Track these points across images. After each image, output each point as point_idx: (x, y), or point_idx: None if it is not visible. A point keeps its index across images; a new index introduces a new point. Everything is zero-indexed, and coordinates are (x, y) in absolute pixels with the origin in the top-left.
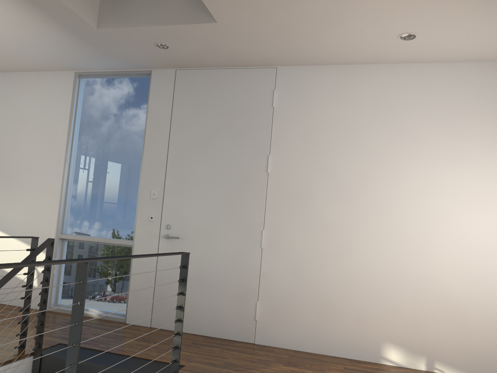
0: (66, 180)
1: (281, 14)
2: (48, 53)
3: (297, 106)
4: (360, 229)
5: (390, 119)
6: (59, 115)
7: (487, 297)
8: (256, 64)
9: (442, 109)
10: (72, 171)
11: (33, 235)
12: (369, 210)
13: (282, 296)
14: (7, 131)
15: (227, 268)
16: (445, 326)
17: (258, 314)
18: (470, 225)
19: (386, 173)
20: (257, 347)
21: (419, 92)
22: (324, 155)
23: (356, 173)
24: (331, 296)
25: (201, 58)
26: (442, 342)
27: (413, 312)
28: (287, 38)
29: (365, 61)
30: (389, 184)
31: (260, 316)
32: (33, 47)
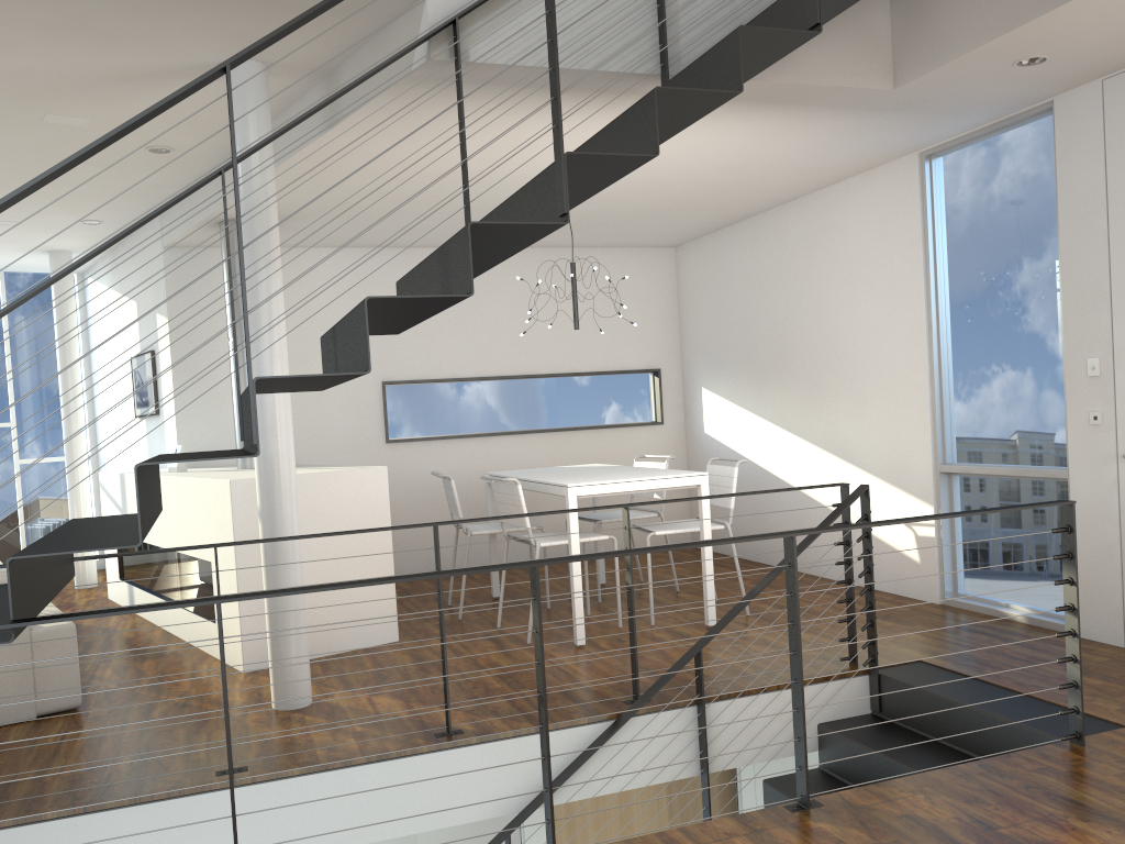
0: (935, 364)
1: None
2: (855, 146)
3: None
4: None
5: None
6: (906, 243)
7: None
8: None
9: None
10: (944, 344)
11: (900, 469)
12: None
13: None
14: (837, 293)
15: None
16: None
17: None
18: None
19: None
20: None
21: None
22: None
23: None
24: None
25: None
26: None
27: None
28: None
29: None
30: None
31: None
32: (827, 147)
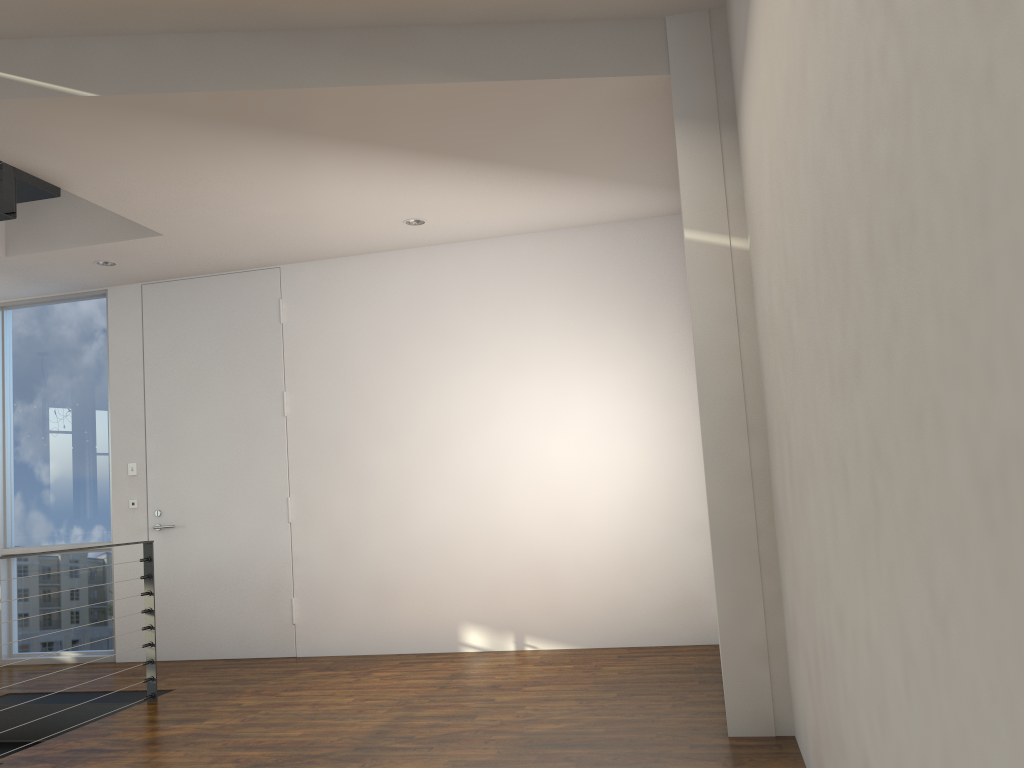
0: (1, 467)
1: (238, 220)
2: None
3: (313, 318)
4: (414, 477)
5: (434, 322)
6: None
7: (577, 541)
8: (251, 266)
9: (496, 300)
10: (9, 452)
11: None
12: (422, 448)
13: (325, 584)
14: None
15: (247, 559)
16: (532, 587)
17: (297, 615)
18: (546, 450)
19: (437, 396)
20: (296, 660)
21: (466, 281)
22: (357, 382)
23: (400, 400)
24: (388, 573)
25: (169, 269)
26: (530, 609)
27: (492, 576)
28: (267, 239)
29: (391, 248)
30: (444, 410)
31: (300, 618)
32: None
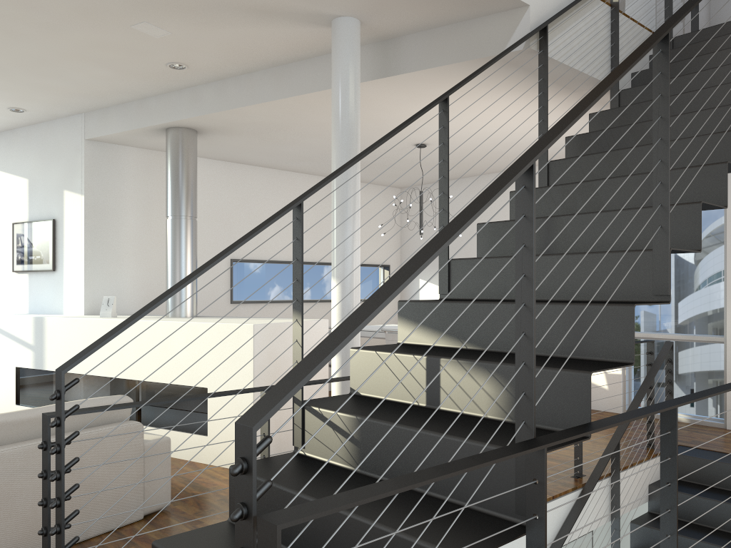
0: None
1: None
2: None
3: None
4: None
5: None
6: None
7: None
8: None
9: None
10: None
11: None
12: None
13: None
14: None
15: None
16: None
17: None
18: None
19: None
20: None
21: None
22: None
23: None
24: None
25: None
26: None
27: None
28: None
29: None
30: None
31: None
32: None
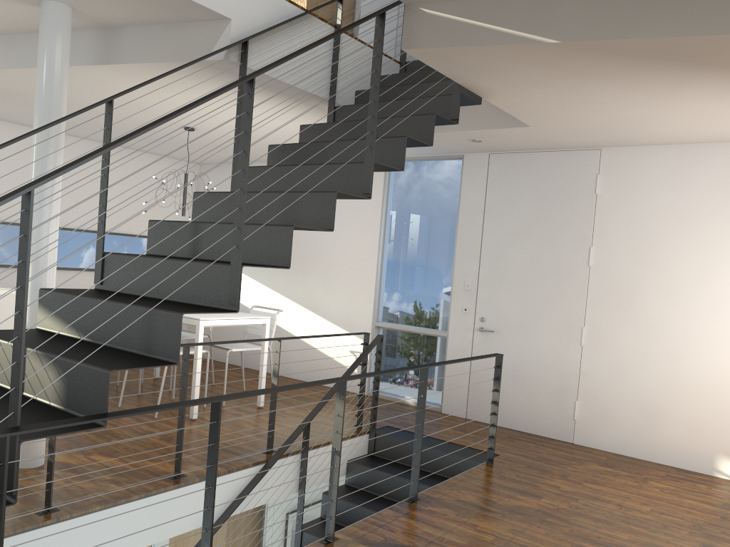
0: (380, 269)
1: (595, 119)
2: None
3: (623, 192)
4: (695, 331)
5: None
6: (371, 203)
7: None
8: (577, 147)
9: None
10: (385, 259)
11: (351, 322)
12: (705, 309)
13: (604, 397)
14: None
15: (544, 365)
16: None
17: (577, 414)
18: None
19: (727, 269)
20: (575, 447)
21: None
22: (654, 248)
23: (692, 268)
24: (659, 401)
25: (515, 145)
26: None
27: None
28: (606, 131)
29: (705, 141)
30: None
31: (579, 416)
32: None
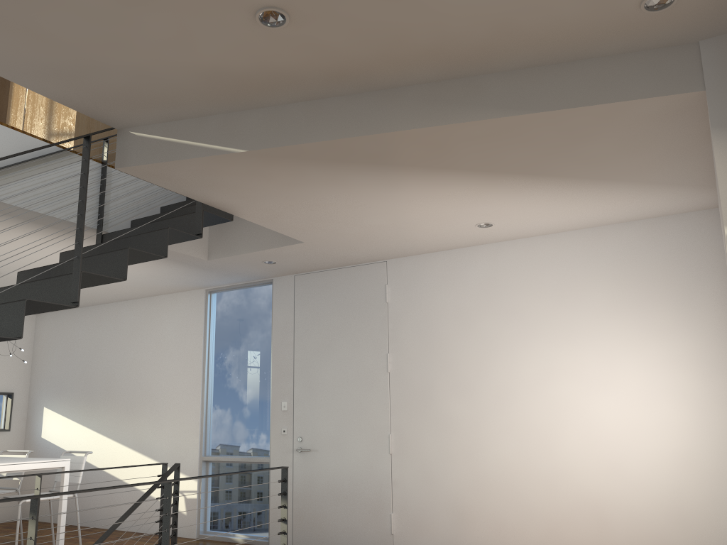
0: (205, 400)
1: (353, 230)
2: (176, 280)
3: (409, 298)
4: (486, 424)
5: (501, 301)
6: (194, 334)
7: (626, 490)
8: (366, 261)
9: (552, 284)
10: (210, 389)
11: (179, 459)
12: (491, 402)
13: (416, 505)
14: (150, 356)
15: (359, 479)
16: (586, 527)
17: (394, 527)
18: (597, 409)
19: (504, 360)
20: None
21: (527, 268)
22: (441, 347)
23: (474, 363)
24: (464, 501)
25: (311, 264)
26: None
27: (550, 513)
28: (375, 242)
29: (468, 245)
30: (509, 372)
31: (397, 530)
32: (162, 278)
